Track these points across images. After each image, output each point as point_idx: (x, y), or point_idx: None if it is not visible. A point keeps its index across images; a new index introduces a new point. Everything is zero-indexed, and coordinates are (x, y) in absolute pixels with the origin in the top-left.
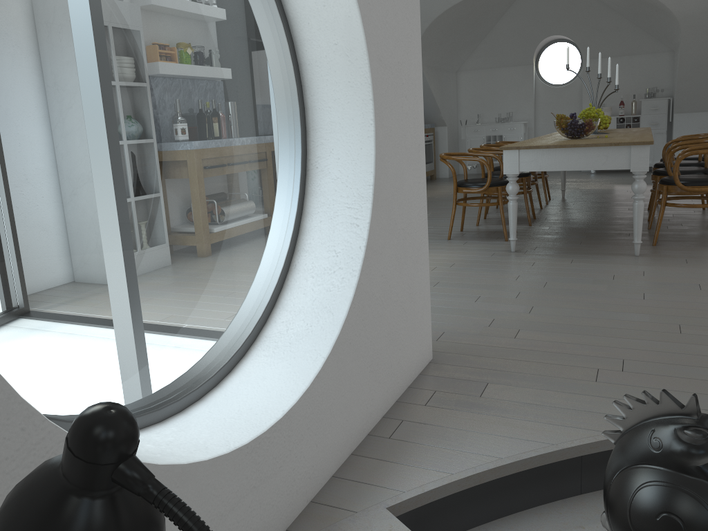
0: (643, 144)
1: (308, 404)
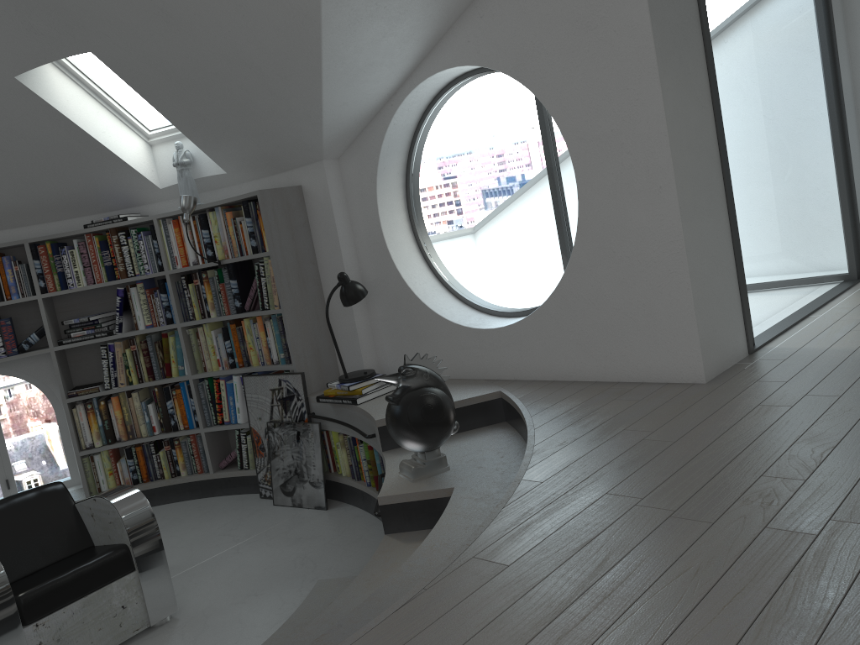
0: None
1: (512, 332)
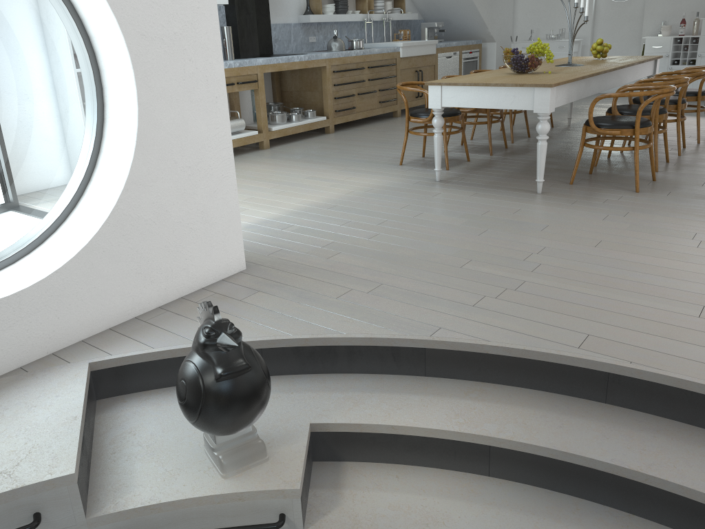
0: (544, 87)
1: (44, 289)
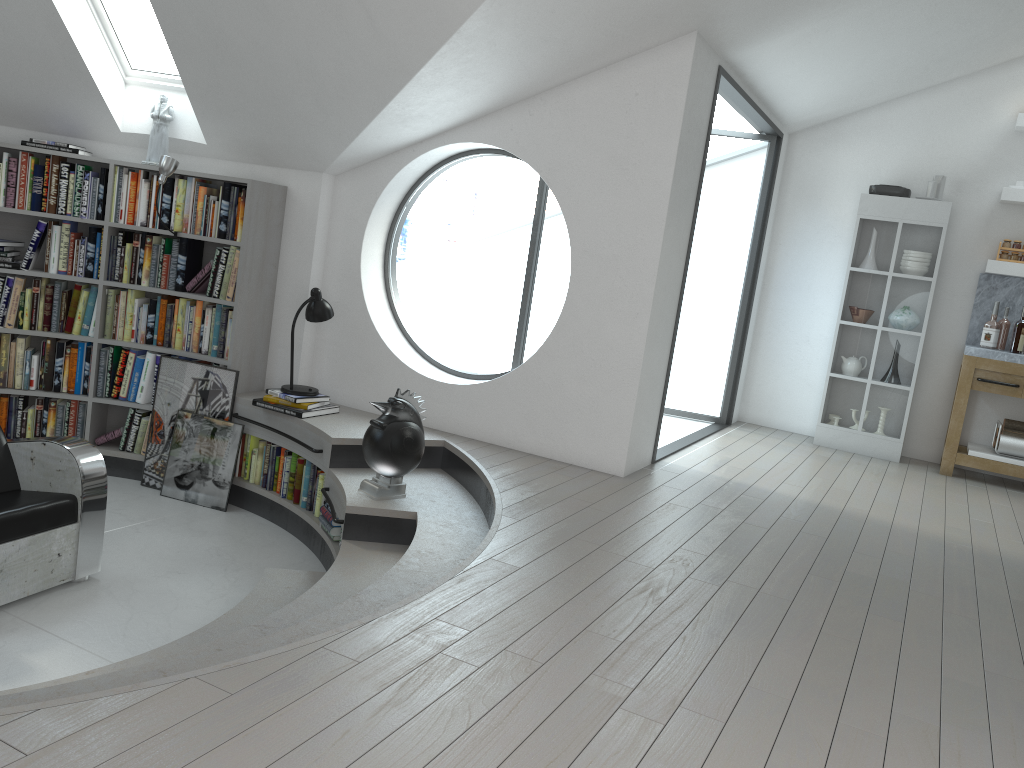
0: None
1: (466, 391)
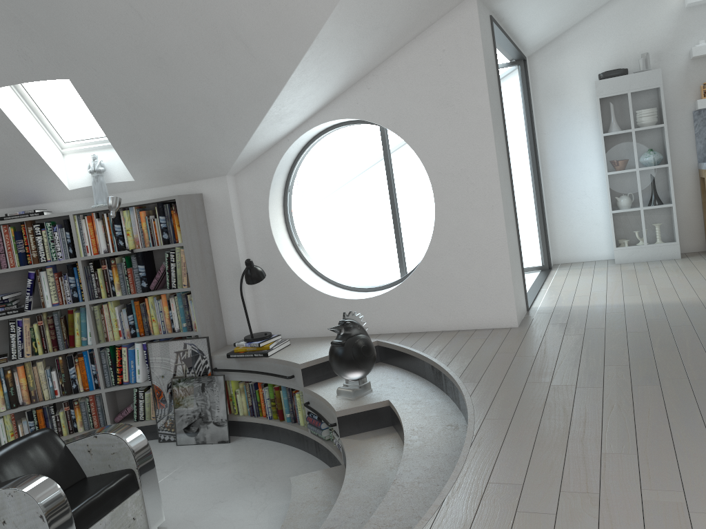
0: None
1: (379, 300)
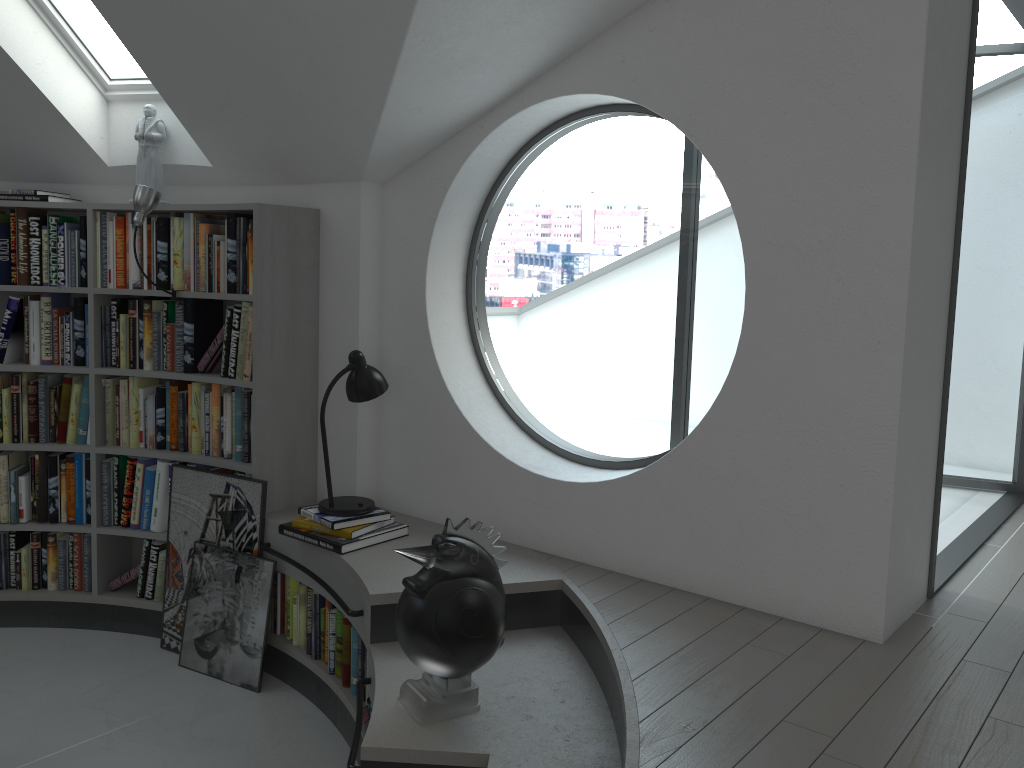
0: None
1: (592, 493)
